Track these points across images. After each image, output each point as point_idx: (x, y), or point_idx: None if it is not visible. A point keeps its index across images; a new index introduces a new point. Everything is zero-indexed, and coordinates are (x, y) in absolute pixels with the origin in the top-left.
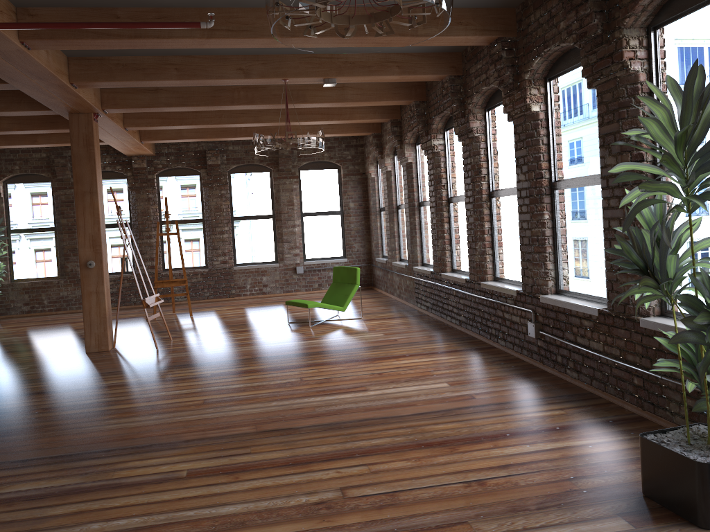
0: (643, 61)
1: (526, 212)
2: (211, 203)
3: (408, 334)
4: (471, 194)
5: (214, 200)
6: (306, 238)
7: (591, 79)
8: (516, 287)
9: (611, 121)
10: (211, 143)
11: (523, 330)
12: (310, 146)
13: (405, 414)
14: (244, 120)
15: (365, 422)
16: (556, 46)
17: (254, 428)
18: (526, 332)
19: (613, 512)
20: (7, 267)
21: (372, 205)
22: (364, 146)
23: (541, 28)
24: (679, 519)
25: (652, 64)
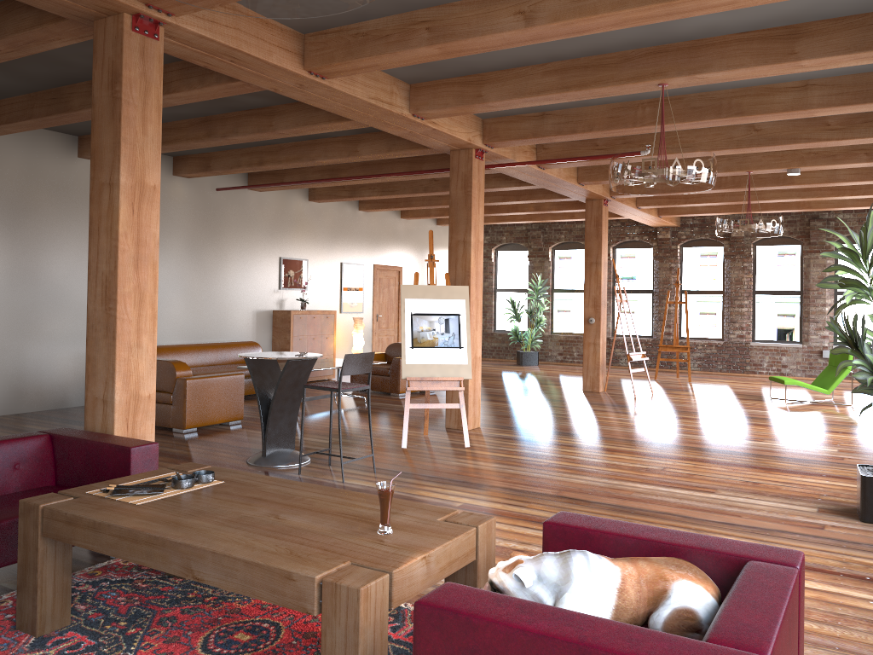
0: None
1: None
2: (732, 275)
3: None
4: None
5: (735, 272)
6: (838, 320)
7: None
8: None
9: None
10: None
11: None
12: (761, 231)
13: (766, 455)
14: (746, 198)
15: (728, 452)
16: None
17: (649, 440)
18: None
19: (817, 507)
20: (549, 320)
21: None
22: None
23: None
24: (856, 517)
25: None
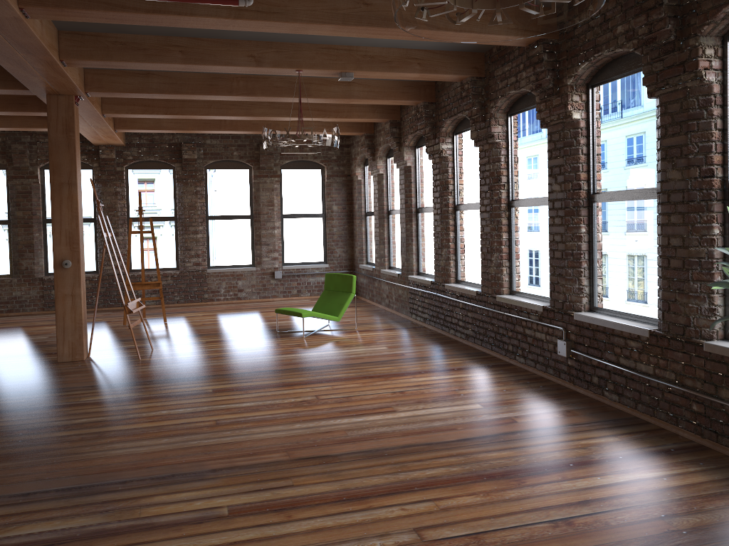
0: (717, 72)
1: (560, 224)
2: (185, 200)
3: (414, 347)
4: (488, 202)
5: (188, 197)
6: (285, 241)
7: (653, 88)
8: (539, 302)
9: (677, 133)
10: (188, 135)
11: (549, 348)
12: (326, 144)
13: (449, 440)
14: (235, 113)
15: (408, 448)
16: (609, 51)
17: (286, 455)
18: (553, 350)
19: None
20: None
21: (357, 209)
22: (350, 146)
23: (591, 31)
24: None
25: (726, 76)
